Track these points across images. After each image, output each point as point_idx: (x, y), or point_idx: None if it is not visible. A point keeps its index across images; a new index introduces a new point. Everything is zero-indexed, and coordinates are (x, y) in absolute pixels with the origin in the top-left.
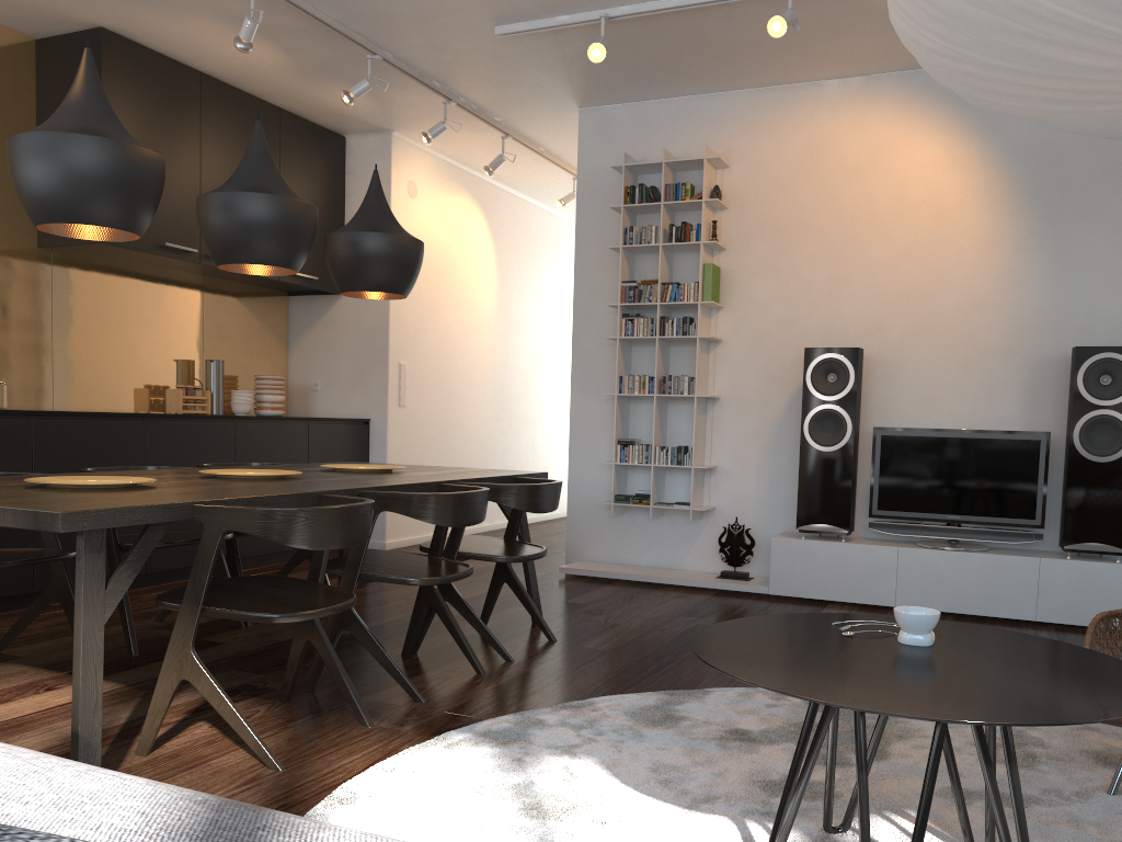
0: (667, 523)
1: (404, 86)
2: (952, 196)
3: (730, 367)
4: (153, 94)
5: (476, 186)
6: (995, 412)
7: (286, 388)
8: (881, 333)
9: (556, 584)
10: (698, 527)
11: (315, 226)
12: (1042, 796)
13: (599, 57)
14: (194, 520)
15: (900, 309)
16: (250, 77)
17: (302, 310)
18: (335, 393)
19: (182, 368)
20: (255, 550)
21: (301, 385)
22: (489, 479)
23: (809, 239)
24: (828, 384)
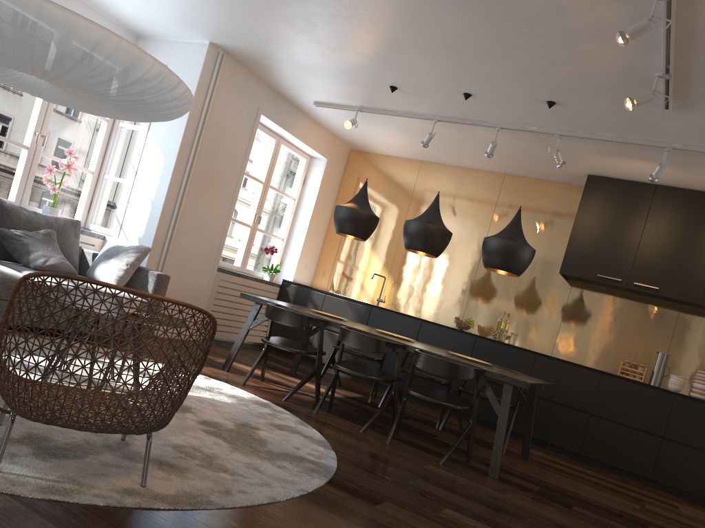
0: None
1: None
2: None
3: None
4: (614, 201)
5: None
6: None
7: None
8: None
9: (647, 526)
10: None
11: (428, 232)
12: None
13: (626, 106)
14: (553, 417)
15: None
16: (678, 180)
17: None
18: None
19: (646, 355)
20: (597, 457)
21: None
22: (452, 359)
23: None
24: None
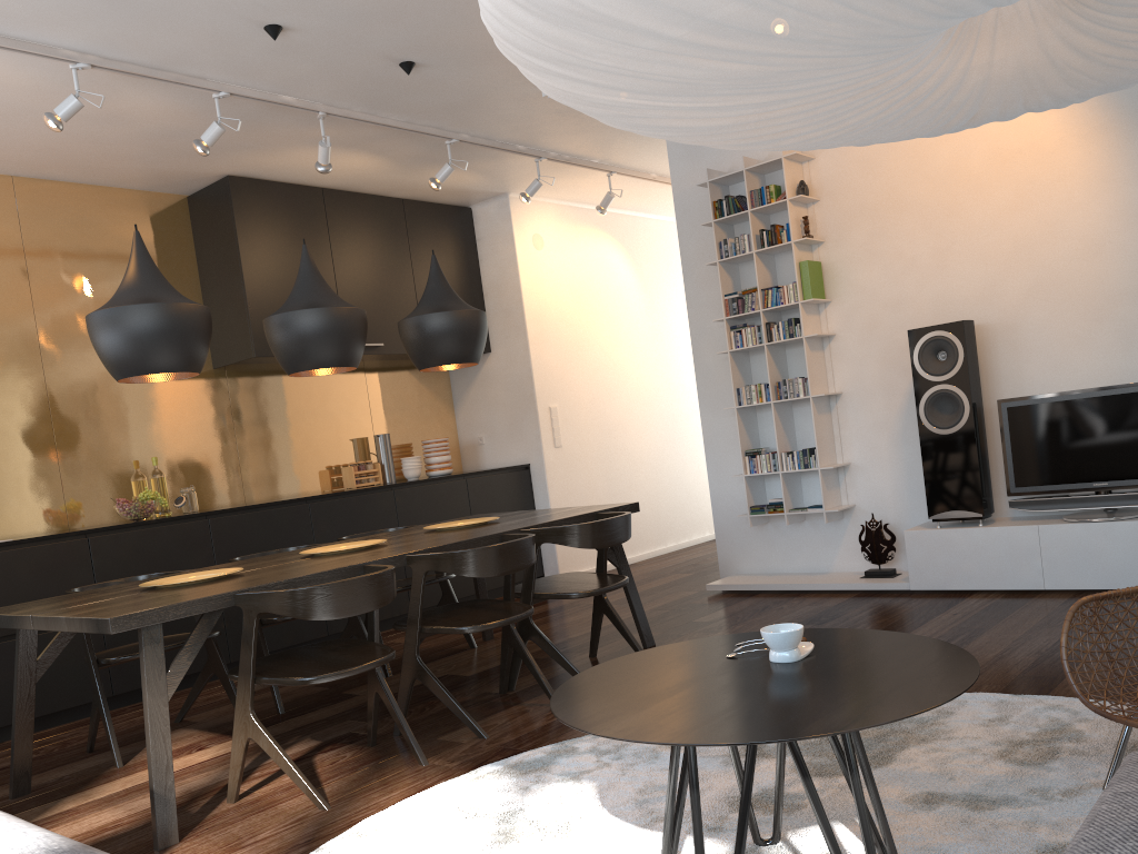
0: (810, 527)
1: (495, 155)
2: (1050, 137)
3: (847, 360)
4: (282, 219)
5: (608, 222)
6: (1137, 362)
7: (457, 446)
8: (997, 298)
9: (697, 603)
10: (841, 528)
11: (361, 325)
12: (1022, 796)
13: None
14: None
15: (1012, 269)
16: (363, 181)
17: (460, 373)
18: (498, 444)
19: (355, 447)
20: (430, 602)
21: (469, 441)
22: (562, 521)
23: (905, 214)
24: (939, 363)
